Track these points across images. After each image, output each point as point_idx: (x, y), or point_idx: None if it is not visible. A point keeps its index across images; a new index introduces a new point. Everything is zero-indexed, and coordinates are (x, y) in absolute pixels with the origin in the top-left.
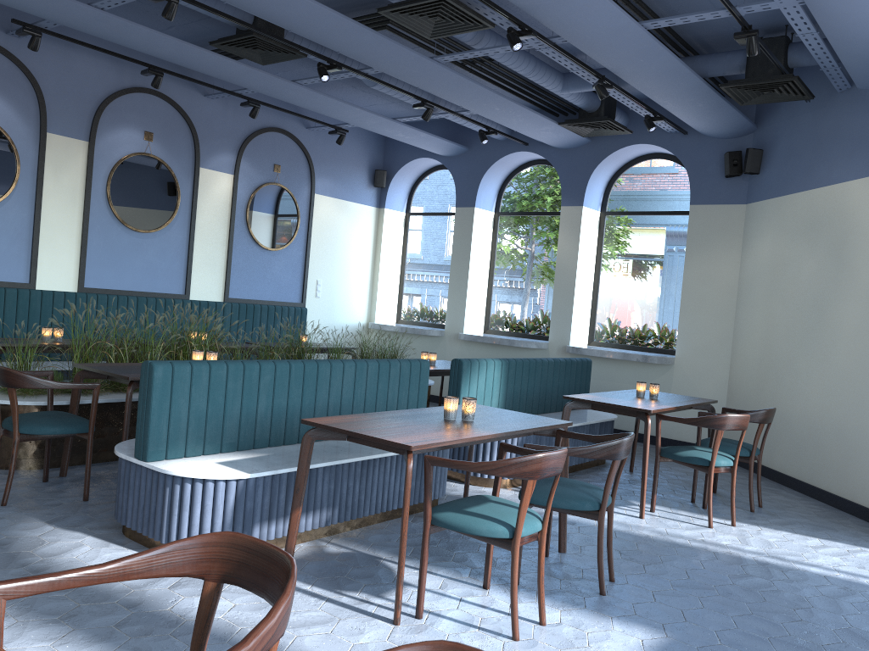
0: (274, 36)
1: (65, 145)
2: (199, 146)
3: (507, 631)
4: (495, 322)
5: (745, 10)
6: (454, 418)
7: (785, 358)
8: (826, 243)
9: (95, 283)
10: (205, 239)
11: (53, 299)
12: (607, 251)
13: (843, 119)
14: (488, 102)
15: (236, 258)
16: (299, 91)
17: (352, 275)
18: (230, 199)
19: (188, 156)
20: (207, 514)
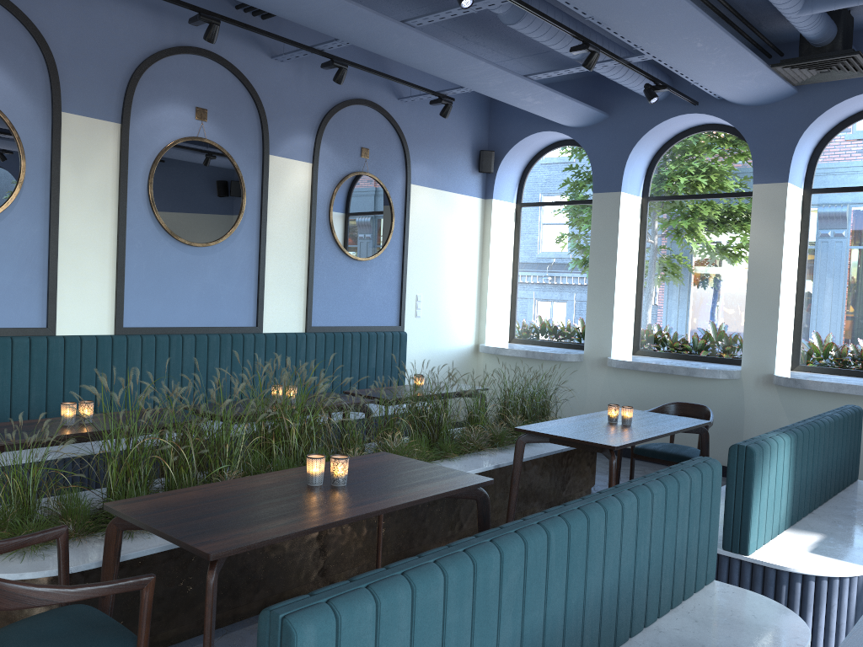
0: None
1: (89, 129)
2: (267, 126)
3: None
4: (648, 340)
5: None
6: None
7: None
8: None
9: (138, 320)
10: (280, 251)
11: (80, 348)
12: (815, 242)
13: None
14: (691, 35)
15: (318, 274)
16: (409, 38)
17: (457, 286)
18: (308, 196)
19: (254, 140)
20: None
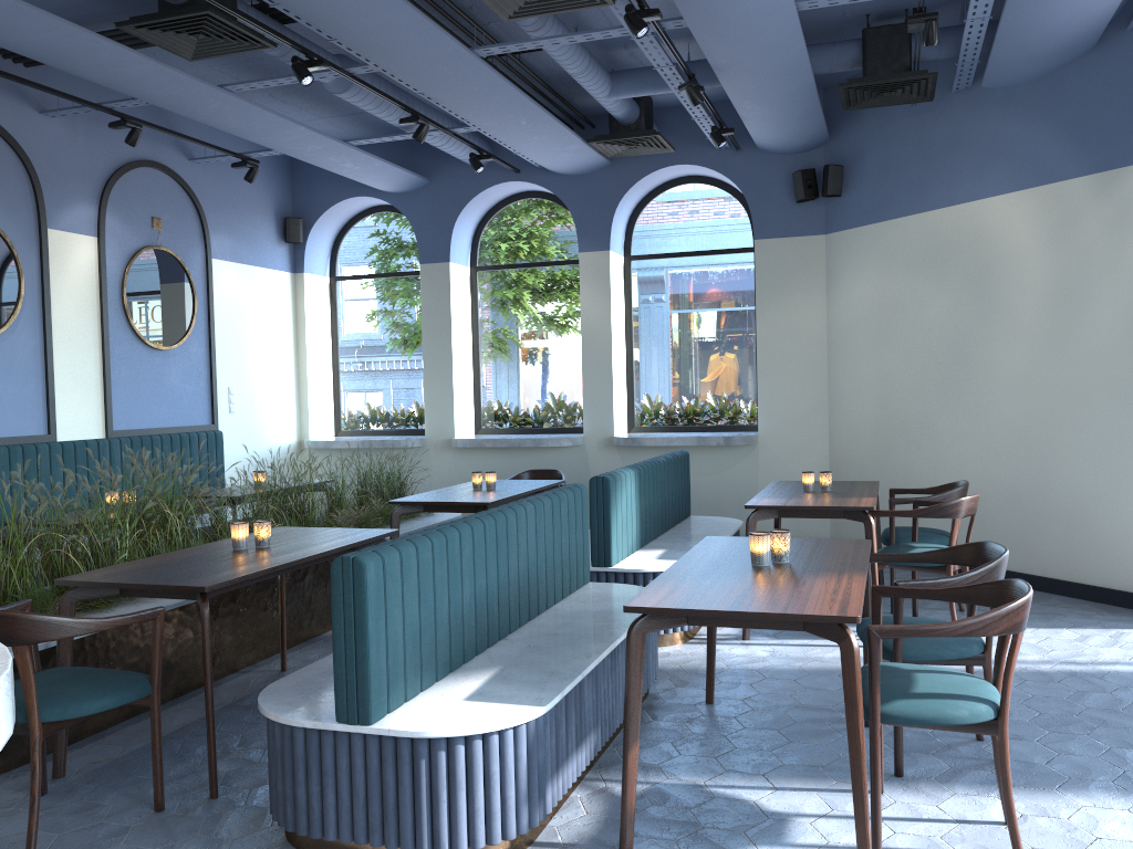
0: (242, 14)
1: None
2: (42, 194)
3: (992, 846)
4: (490, 417)
5: None
6: (768, 562)
7: (916, 419)
8: (961, 275)
9: None
10: (68, 342)
11: None
12: (638, 307)
13: (965, 125)
14: (516, 114)
15: (116, 368)
16: (227, 103)
17: (272, 375)
18: (97, 276)
19: (27, 211)
20: (496, 788)
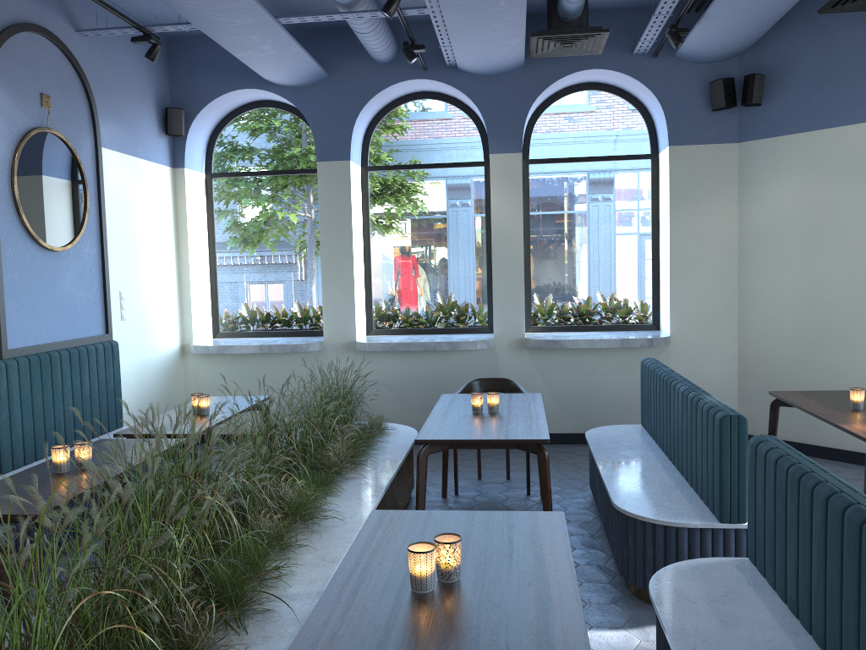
0: None
1: None
2: None
3: None
4: (382, 318)
5: None
6: None
7: (854, 322)
8: None
9: None
10: None
11: None
12: (536, 210)
13: None
14: None
15: (8, 274)
16: None
17: (158, 277)
18: None
19: None
20: None
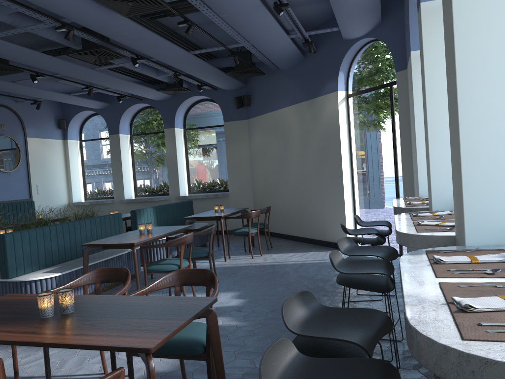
0: (6, 64)
1: None
2: None
3: None
4: (140, 191)
5: (230, 47)
6: (144, 232)
7: (273, 185)
8: (280, 134)
9: None
10: None
11: None
12: (190, 147)
13: (278, 82)
14: (121, 85)
15: None
16: (16, 86)
17: (56, 179)
18: None
19: None
20: None
